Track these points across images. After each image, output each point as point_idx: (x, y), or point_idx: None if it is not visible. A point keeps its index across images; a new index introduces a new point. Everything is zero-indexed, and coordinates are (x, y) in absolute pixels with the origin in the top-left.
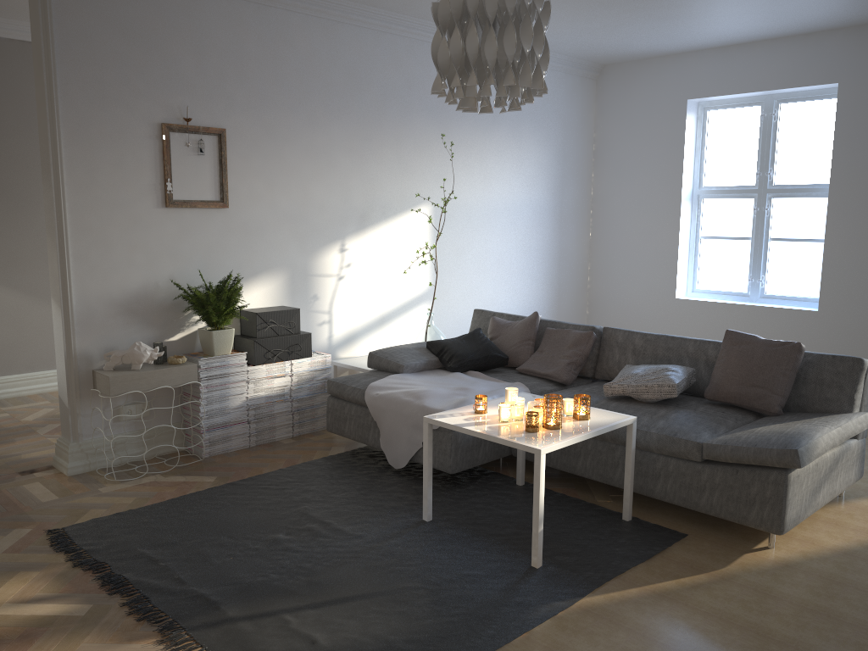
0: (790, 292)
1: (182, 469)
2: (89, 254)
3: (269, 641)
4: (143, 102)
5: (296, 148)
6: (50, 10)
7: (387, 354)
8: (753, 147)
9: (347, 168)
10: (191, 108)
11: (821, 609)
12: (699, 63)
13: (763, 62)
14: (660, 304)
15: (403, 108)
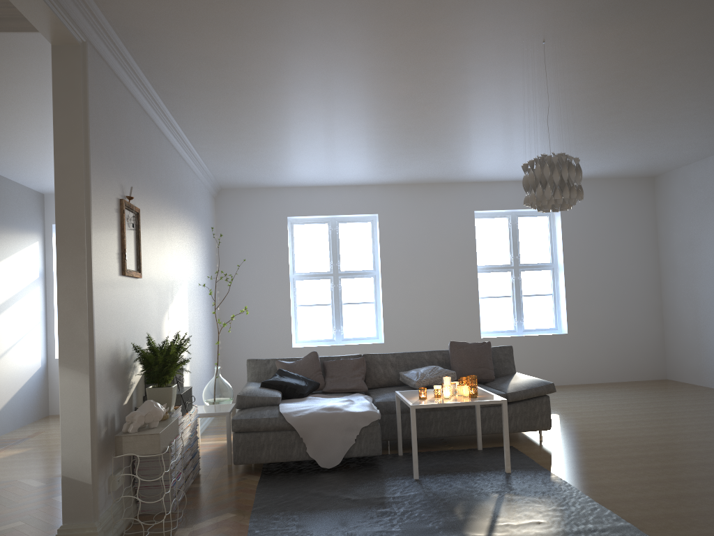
0: (358, 335)
1: (184, 520)
2: (99, 318)
3: (526, 531)
4: (114, 179)
5: (155, 230)
6: (88, 86)
7: (254, 393)
8: (325, 248)
9: (167, 249)
10: (128, 189)
11: (603, 448)
12: (293, 195)
13: (334, 198)
14: (281, 353)
15: (178, 206)
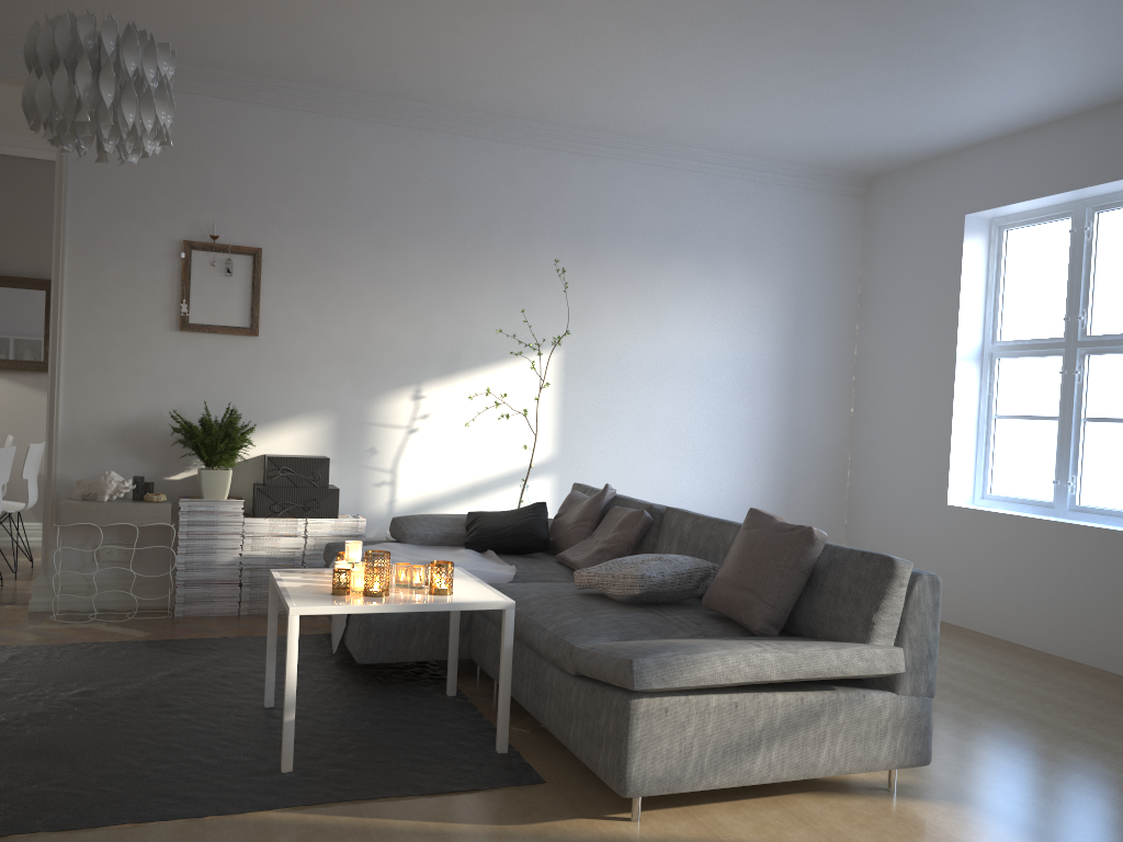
0: (1113, 504)
1: (136, 622)
2: (84, 374)
3: None
4: (164, 218)
5: (357, 273)
6: None
7: (407, 521)
8: (1063, 279)
9: (430, 299)
10: (222, 226)
11: None
12: (980, 163)
13: (1057, 152)
14: (929, 513)
15: (521, 231)
